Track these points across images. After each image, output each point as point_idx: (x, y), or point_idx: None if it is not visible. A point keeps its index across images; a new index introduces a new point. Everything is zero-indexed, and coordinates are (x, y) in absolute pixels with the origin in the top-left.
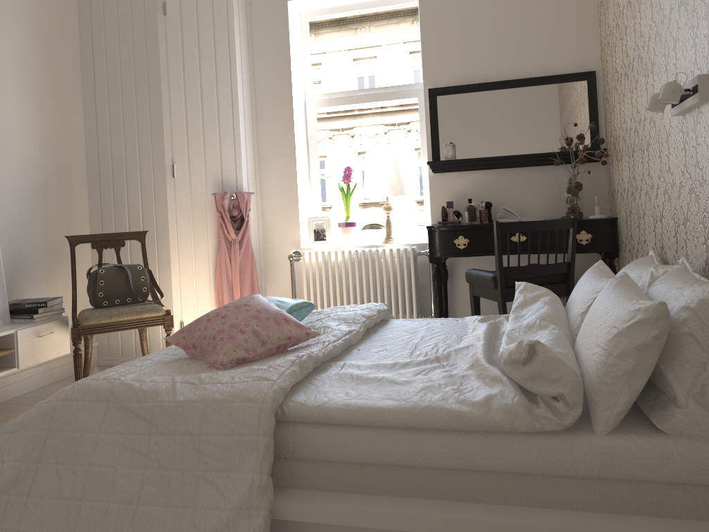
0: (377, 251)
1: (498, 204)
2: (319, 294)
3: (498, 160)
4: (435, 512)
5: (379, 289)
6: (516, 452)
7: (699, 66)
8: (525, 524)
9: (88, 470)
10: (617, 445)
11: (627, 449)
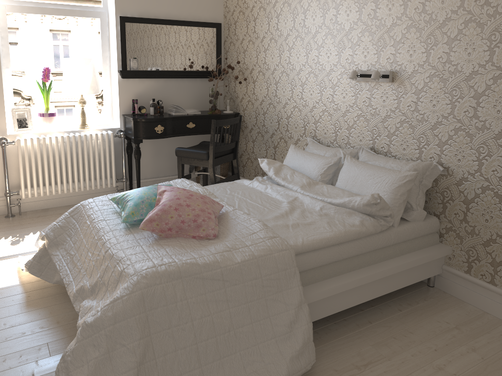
0: (85, 135)
1: (164, 101)
2: (35, 171)
3: (167, 73)
4: (359, 276)
5: (87, 163)
6: (375, 242)
7: (383, 65)
8: (389, 268)
9: (193, 324)
10: (402, 229)
11: (404, 230)
